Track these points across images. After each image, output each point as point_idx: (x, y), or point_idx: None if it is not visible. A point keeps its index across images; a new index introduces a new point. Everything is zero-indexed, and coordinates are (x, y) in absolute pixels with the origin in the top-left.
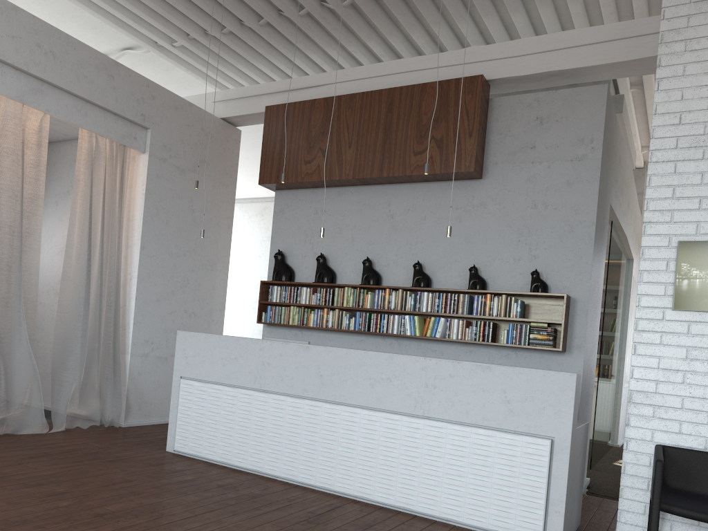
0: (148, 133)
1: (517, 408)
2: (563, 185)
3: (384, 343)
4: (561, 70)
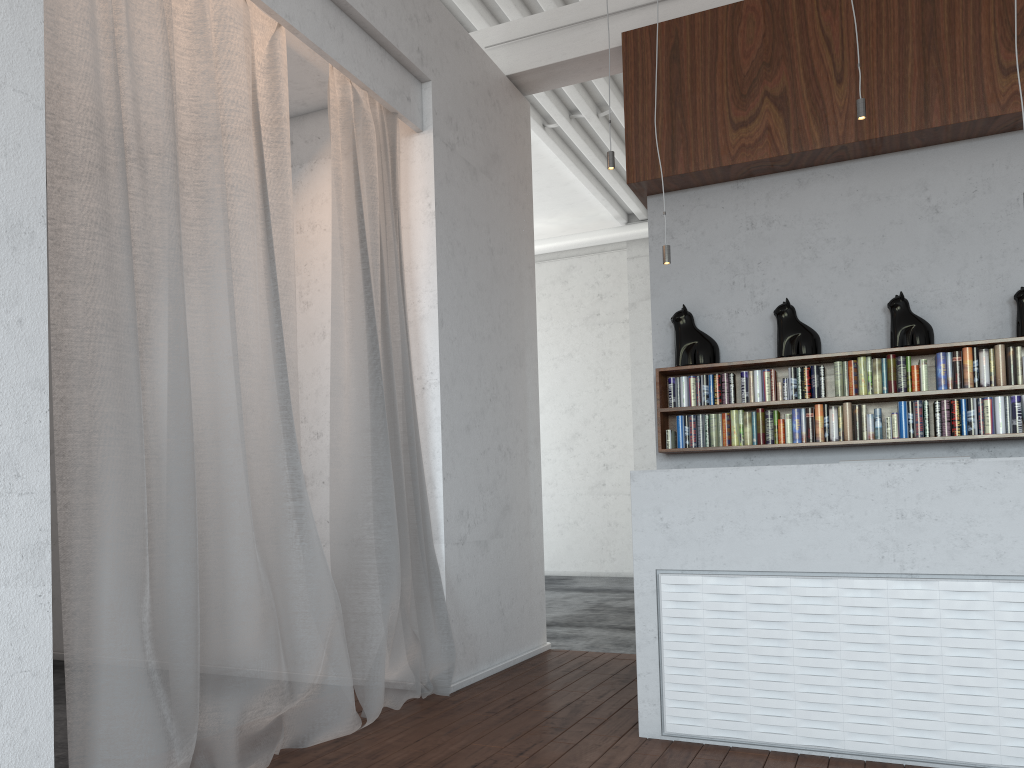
0: (427, 91)
1: None
2: None
3: None
4: None
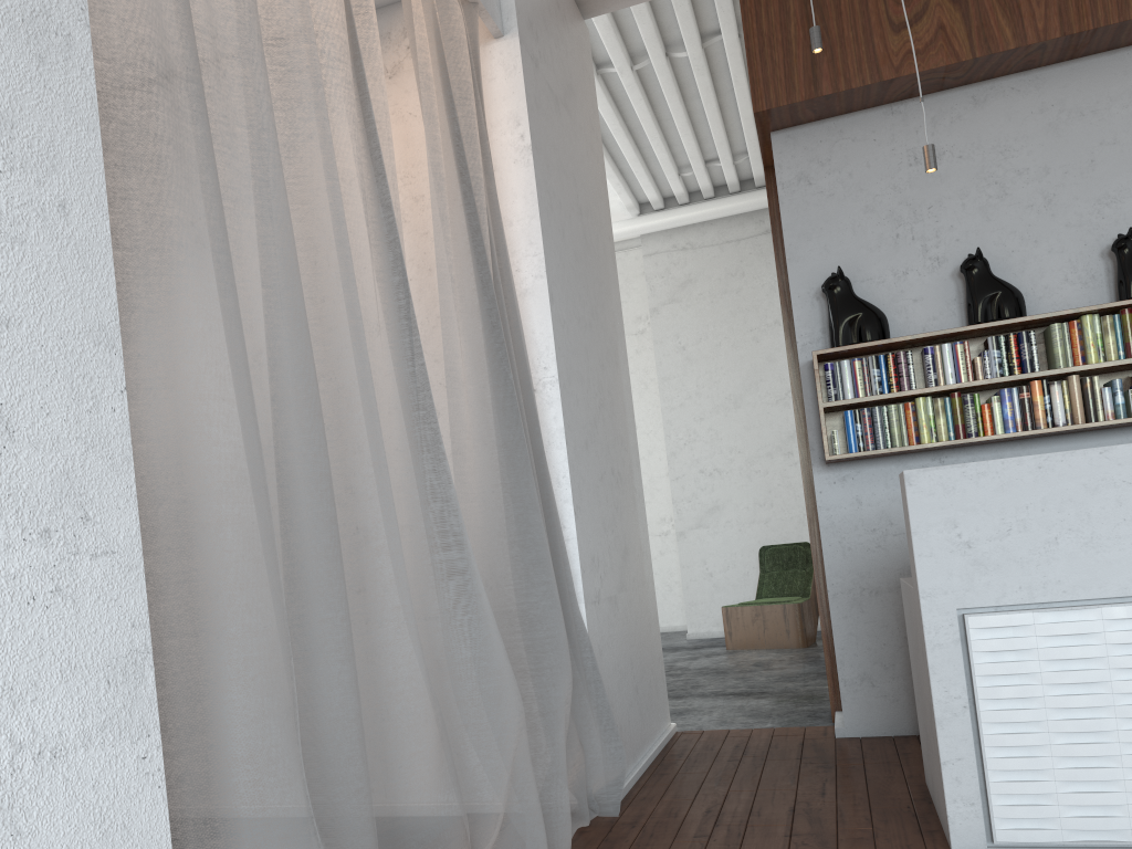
0: None
1: None
2: None
3: None
4: None
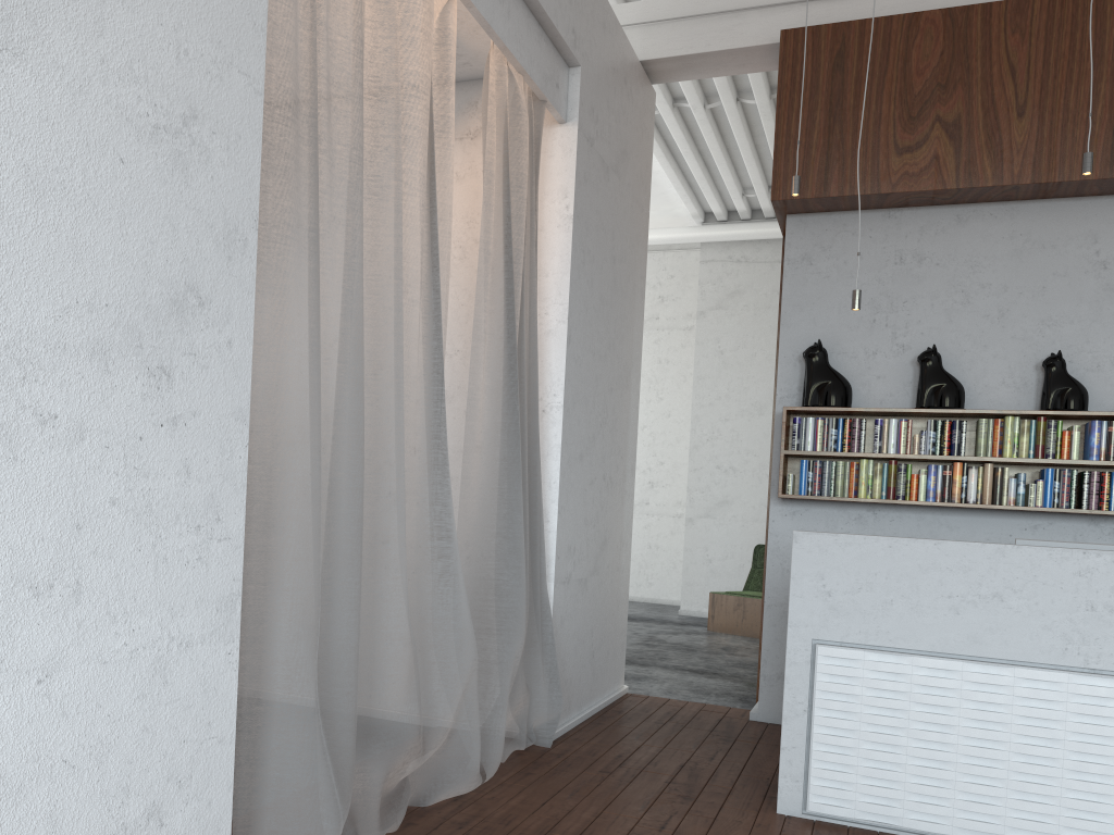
0: (575, 78)
1: None
2: None
3: (1097, 533)
4: None
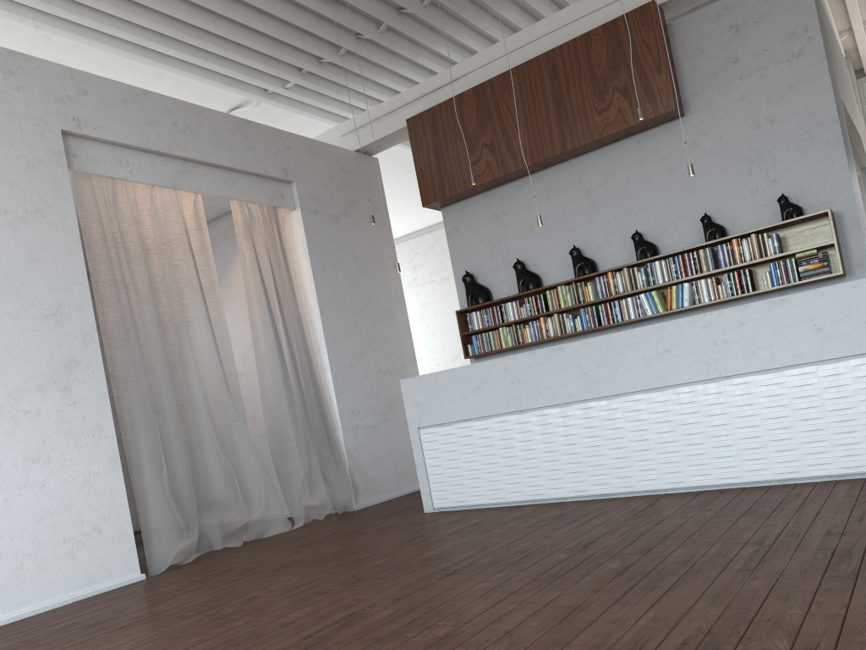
0: (294, 187)
1: (832, 333)
2: (785, 91)
3: None
4: None
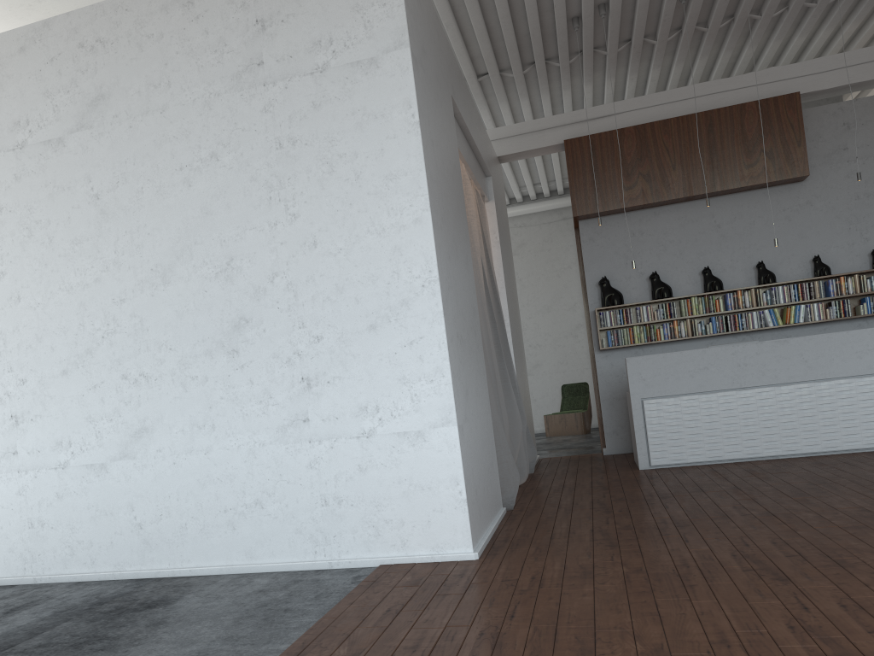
0: (489, 181)
1: None
2: None
3: (736, 341)
4: (860, 82)
